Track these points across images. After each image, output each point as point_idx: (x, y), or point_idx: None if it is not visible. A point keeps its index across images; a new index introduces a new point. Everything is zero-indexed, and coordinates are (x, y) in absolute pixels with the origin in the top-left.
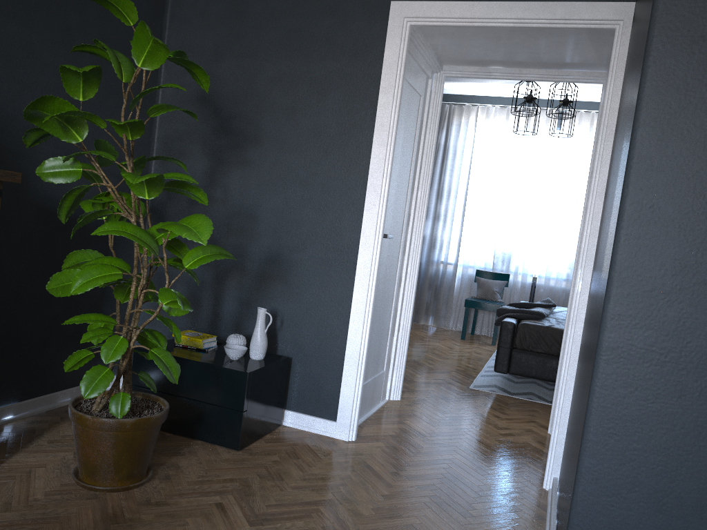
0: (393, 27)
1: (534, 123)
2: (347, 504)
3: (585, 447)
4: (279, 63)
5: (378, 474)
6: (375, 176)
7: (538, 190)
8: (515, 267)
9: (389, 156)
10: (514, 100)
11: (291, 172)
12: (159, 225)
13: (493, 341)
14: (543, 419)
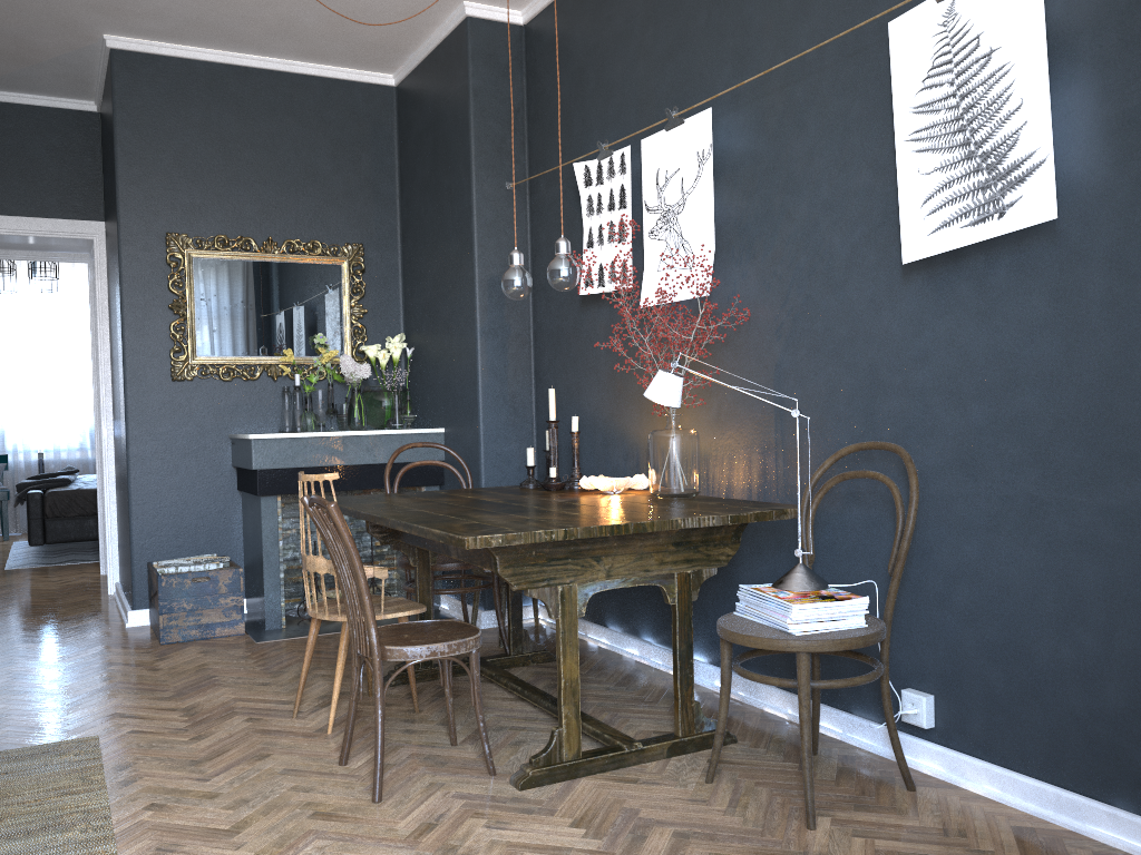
0: None
1: None
2: None
3: (132, 514)
4: None
5: None
6: None
7: (24, 350)
8: (13, 445)
9: None
10: None
11: None
12: None
13: (6, 535)
14: (93, 570)
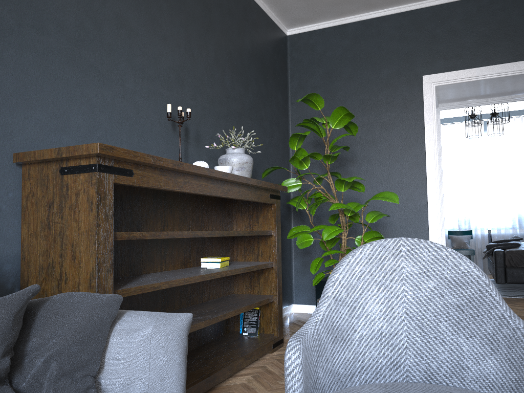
0: (426, 89)
1: (468, 131)
2: None
3: None
4: (360, 117)
5: None
6: (430, 167)
7: (480, 173)
8: (474, 225)
9: (436, 156)
10: (450, 119)
11: (377, 174)
12: (348, 204)
13: None
14: None
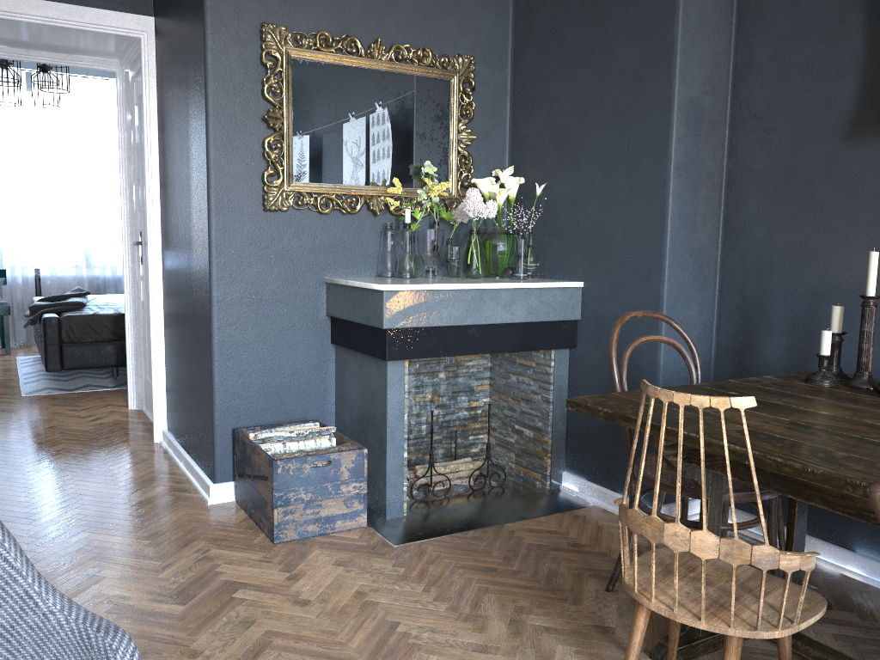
0: None
1: None
2: (1, 501)
3: (215, 371)
4: None
5: (5, 477)
6: None
7: (20, 167)
8: (11, 260)
9: None
10: None
11: None
12: None
13: (7, 349)
14: (117, 401)
